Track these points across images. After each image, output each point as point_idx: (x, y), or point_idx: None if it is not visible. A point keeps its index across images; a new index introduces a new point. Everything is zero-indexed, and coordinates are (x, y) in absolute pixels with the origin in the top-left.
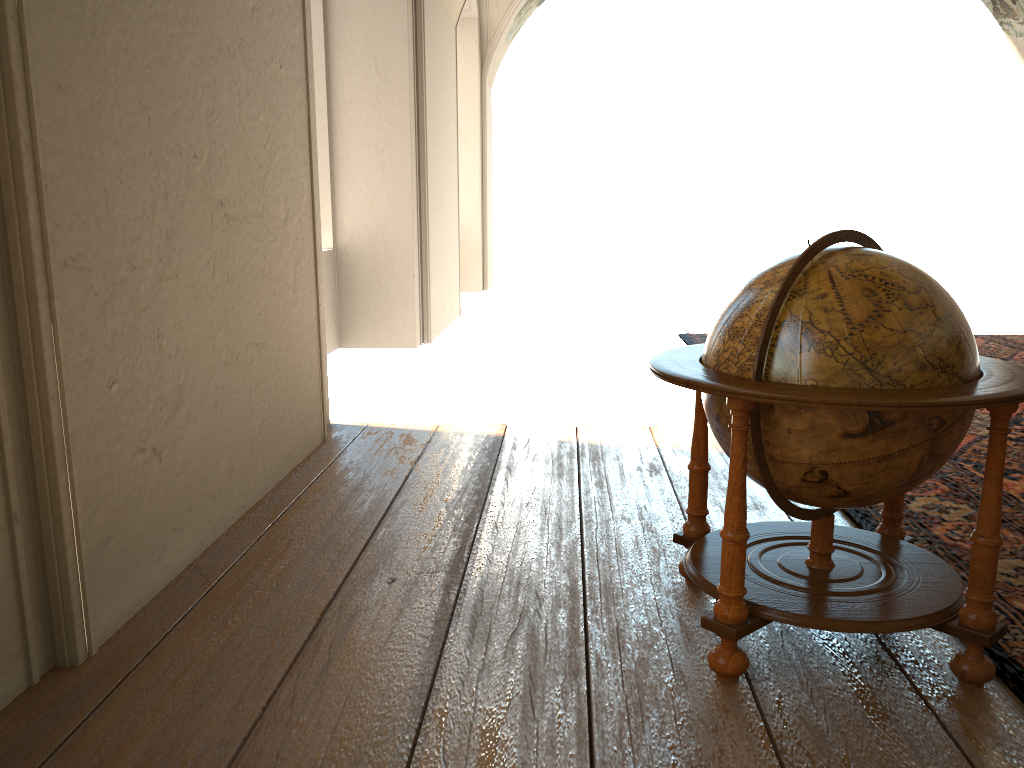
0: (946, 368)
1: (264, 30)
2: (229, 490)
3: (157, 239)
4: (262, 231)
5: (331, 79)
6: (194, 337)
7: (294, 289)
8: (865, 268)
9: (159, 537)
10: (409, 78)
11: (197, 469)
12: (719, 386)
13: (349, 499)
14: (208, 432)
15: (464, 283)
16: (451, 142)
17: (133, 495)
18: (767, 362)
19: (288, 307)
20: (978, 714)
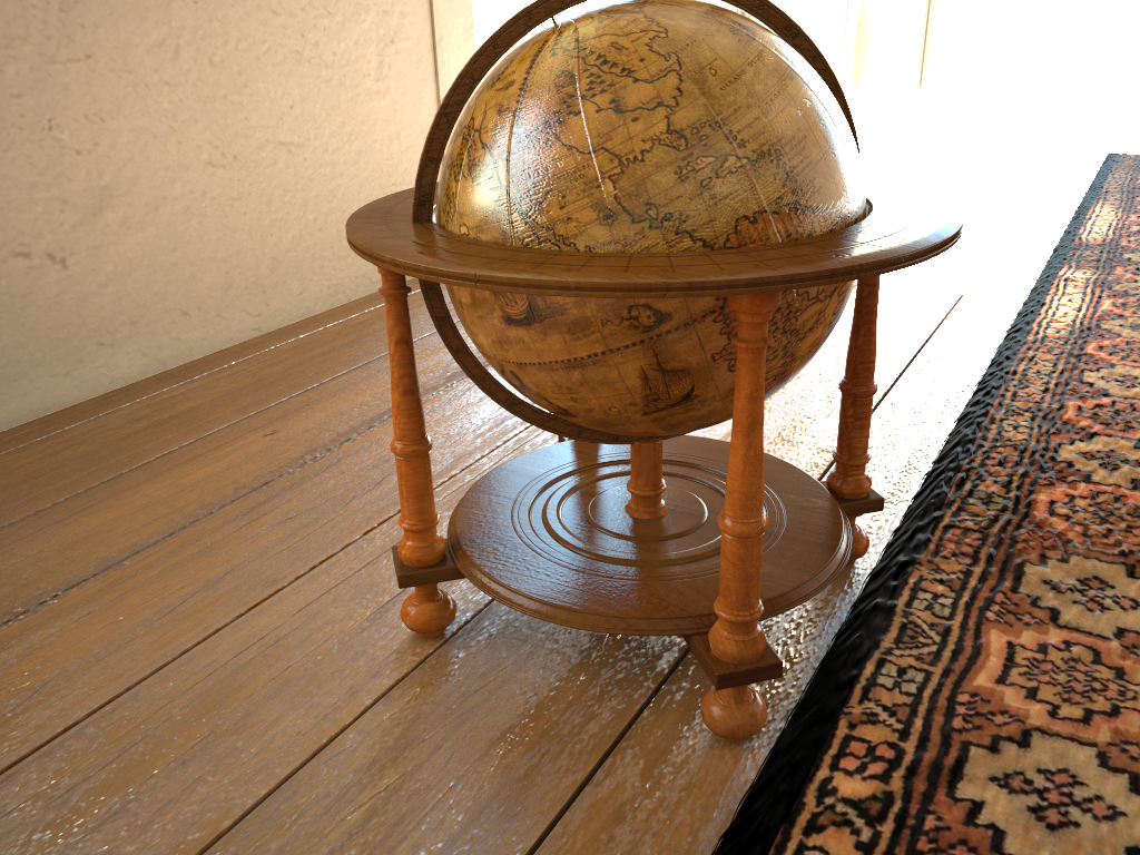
0: (663, 222)
1: None
2: (222, 309)
3: (40, 12)
4: (296, 3)
5: None
6: (134, 131)
7: (379, 78)
8: (594, 36)
9: (68, 350)
10: None
11: (148, 282)
12: (347, 226)
13: (373, 334)
14: (171, 242)
15: (892, 77)
16: None
17: (8, 302)
18: (441, 194)
19: (363, 100)
20: (663, 781)
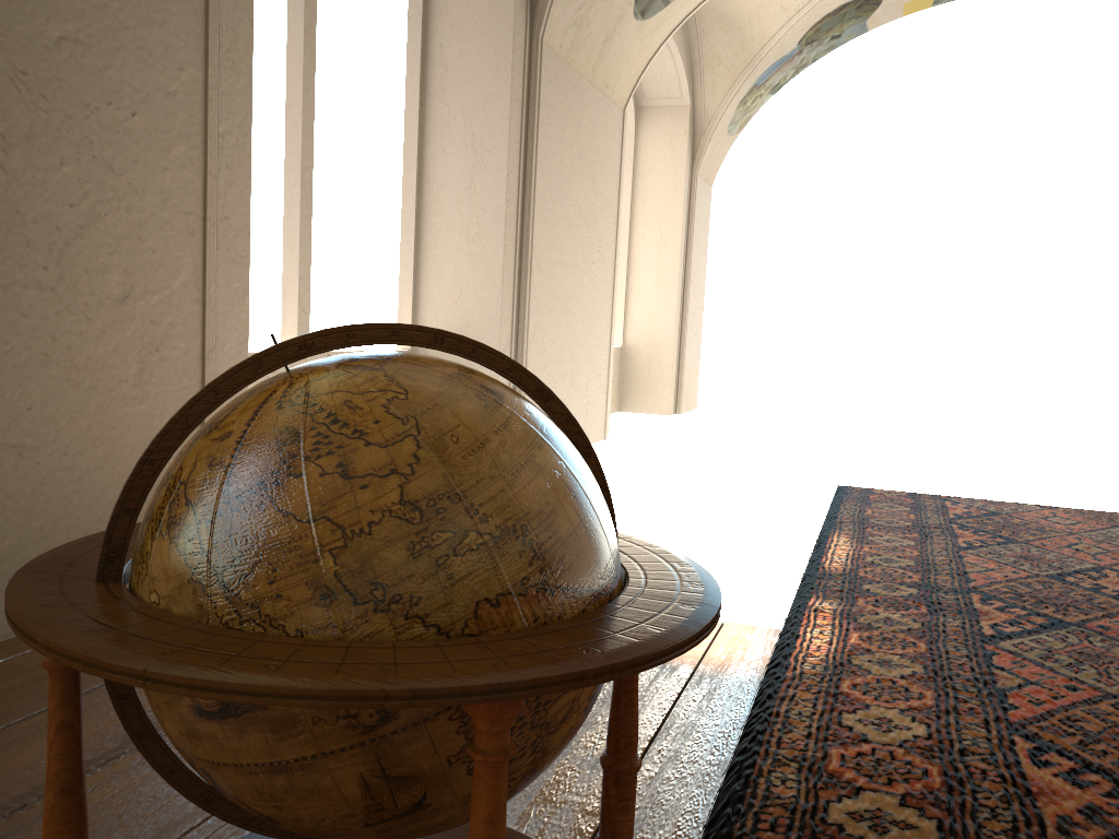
0: (391, 604)
1: (90, 67)
2: None
3: None
4: (51, 307)
5: (424, 159)
6: None
7: (138, 383)
8: (327, 391)
9: None
10: (508, 158)
11: None
12: (10, 583)
13: None
14: None
15: (651, 404)
16: (600, 238)
17: None
18: (137, 549)
19: (117, 404)
20: None
